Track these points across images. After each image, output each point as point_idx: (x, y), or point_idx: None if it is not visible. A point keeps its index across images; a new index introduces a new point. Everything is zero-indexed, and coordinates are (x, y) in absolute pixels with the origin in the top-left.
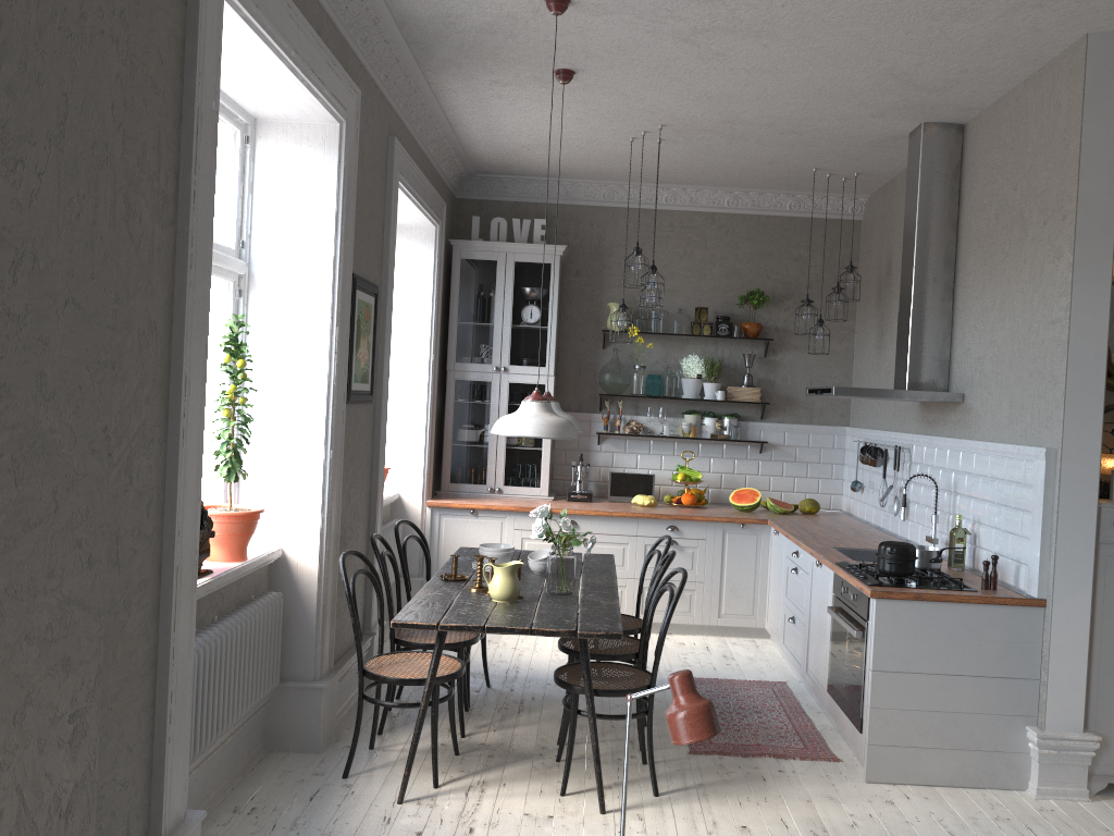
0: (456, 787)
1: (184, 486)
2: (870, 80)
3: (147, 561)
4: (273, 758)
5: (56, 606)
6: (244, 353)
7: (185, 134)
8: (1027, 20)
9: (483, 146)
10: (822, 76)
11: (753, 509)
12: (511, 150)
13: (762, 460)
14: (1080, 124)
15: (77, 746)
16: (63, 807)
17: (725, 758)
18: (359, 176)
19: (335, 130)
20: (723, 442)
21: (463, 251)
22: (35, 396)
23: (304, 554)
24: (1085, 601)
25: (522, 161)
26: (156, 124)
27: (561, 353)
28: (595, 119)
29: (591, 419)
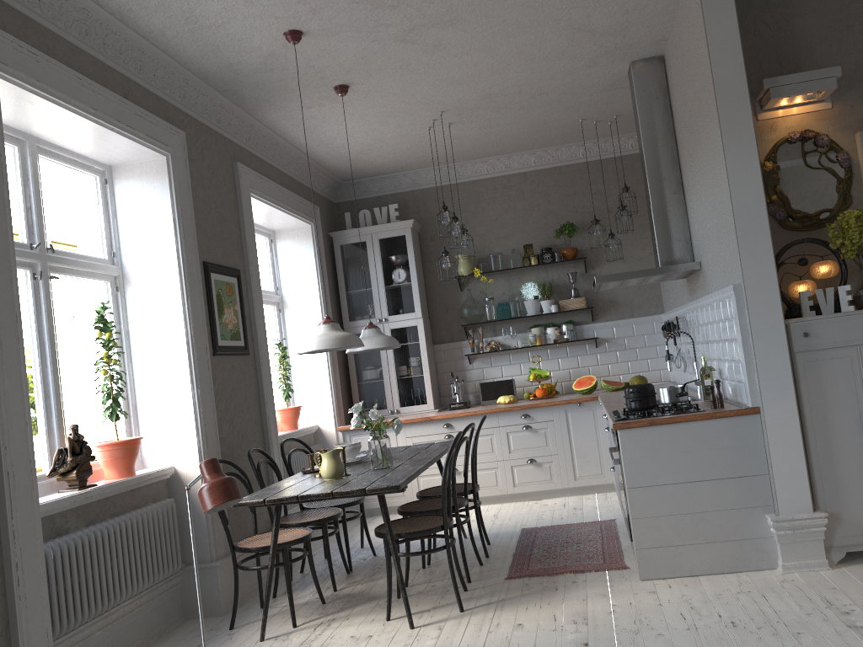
0: (310, 625)
1: (7, 414)
2: (562, 37)
3: None
4: (188, 623)
5: None
6: (127, 330)
7: None
8: None
9: (331, 159)
10: (525, 43)
11: (591, 391)
12: (353, 157)
13: (599, 353)
14: (704, 26)
15: None
16: None
17: (533, 578)
18: (199, 192)
19: (163, 161)
20: (566, 344)
21: (341, 239)
22: None
23: (189, 468)
24: (790, 402)
25: (367, 164)
26: None
27: (431, 300)
28: (391, 118)
29: (461, 346)
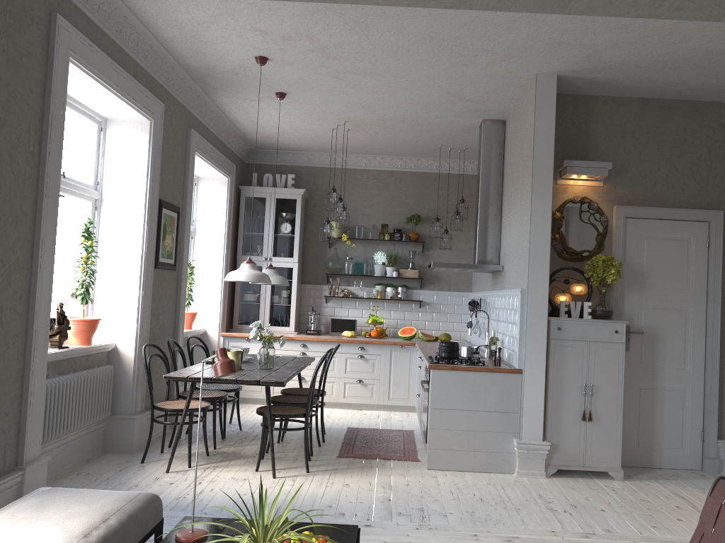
0: (200, 467)
1: (40, 291)
2: (442, 97)
3: (19, 325)
4: (107, 455)
5: None
6: (97, 240)
7: (45, 125)
8: (502, 67)
9: (254, 133)
10: (416, 95)
11: (411, 339)
12: (270, 136)
13: (421, 312)
14: (534, 119)
15: None
16: None
17: (356, 459)
18: (165, 148)
19: (148, 124)
20: (398, 301)
21: (247, 192)
22: None
23: (126, 346)
24: (542, 370)
25: (279, 142)
26: (28, 121)
27: (305, 250)
28: (308, 118)
29: (322, 288)
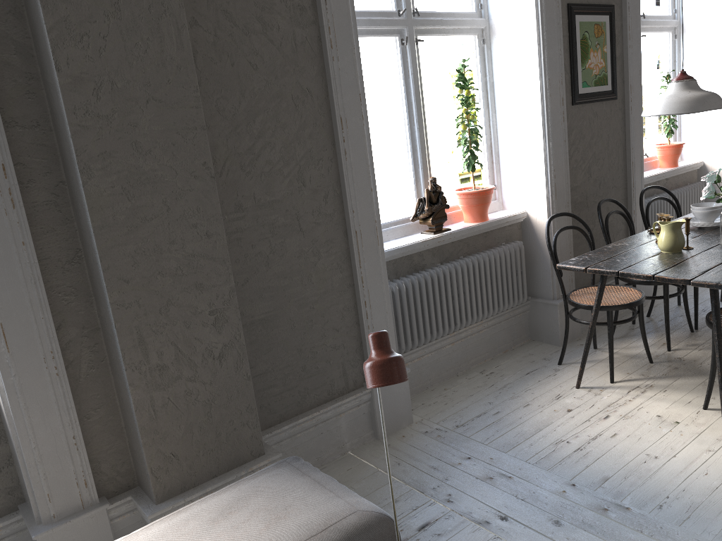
0: (626, 385)
1: (353, 183)
2: None
3: (331, 228)
4: (530, 344)
5: (181, 258)
6: (492, 82)
7: None
8: None
9: None
10: None
11: None
12: None
13: None
14: None
15: (221, 326)
16: (215, 354)
17: None
18: None
19: None
20: None
21: None
22: (133, 154)
23: (538, 216)
24: None
25: None
26: None
27: None
28: None
29: None
